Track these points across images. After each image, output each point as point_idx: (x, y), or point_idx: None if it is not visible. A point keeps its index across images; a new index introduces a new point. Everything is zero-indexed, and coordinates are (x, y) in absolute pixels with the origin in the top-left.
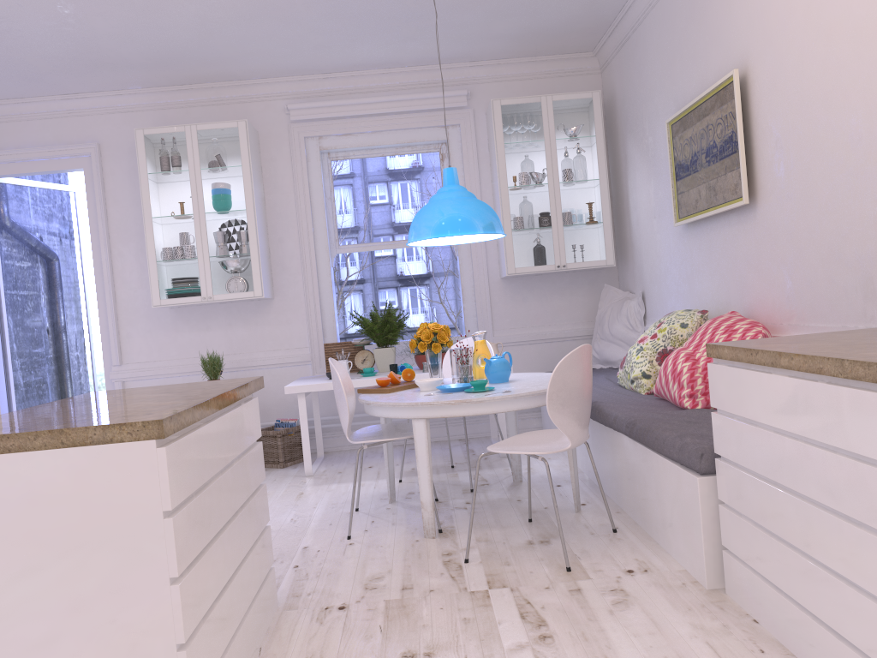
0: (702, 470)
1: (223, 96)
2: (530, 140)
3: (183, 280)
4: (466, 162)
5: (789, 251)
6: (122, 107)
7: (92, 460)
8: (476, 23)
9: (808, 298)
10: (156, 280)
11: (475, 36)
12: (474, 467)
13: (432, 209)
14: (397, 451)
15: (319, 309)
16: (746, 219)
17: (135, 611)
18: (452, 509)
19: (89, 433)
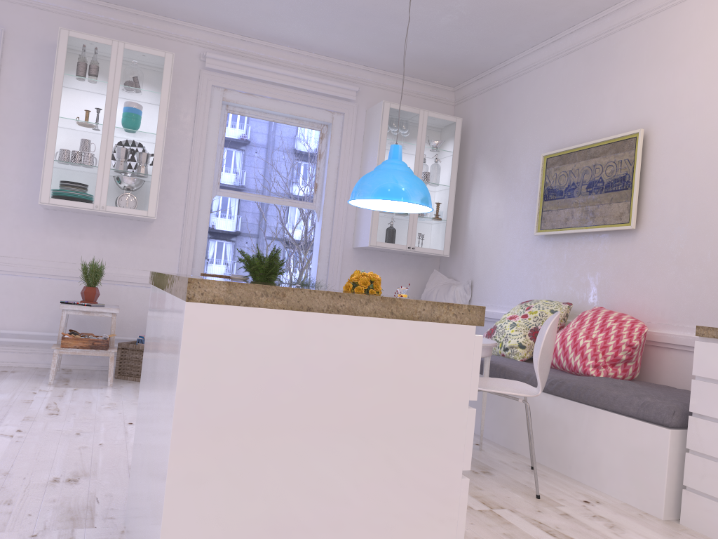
0: (672, 424)
1: (145, 26)
2: (406, 142)
3: (78, 185)
4: (343, 145)
5: (670, 269)
6: (39, 3)
7: (415, 336)
8: (399, 36)
9: (687, 306)
10: (49, 178)
11: (388, 46)
12: None
13: (386, 175)
14: None
15: (194, 241)
16: (622, 240)
17: (425, 503)
18: None
19: (418, 307)
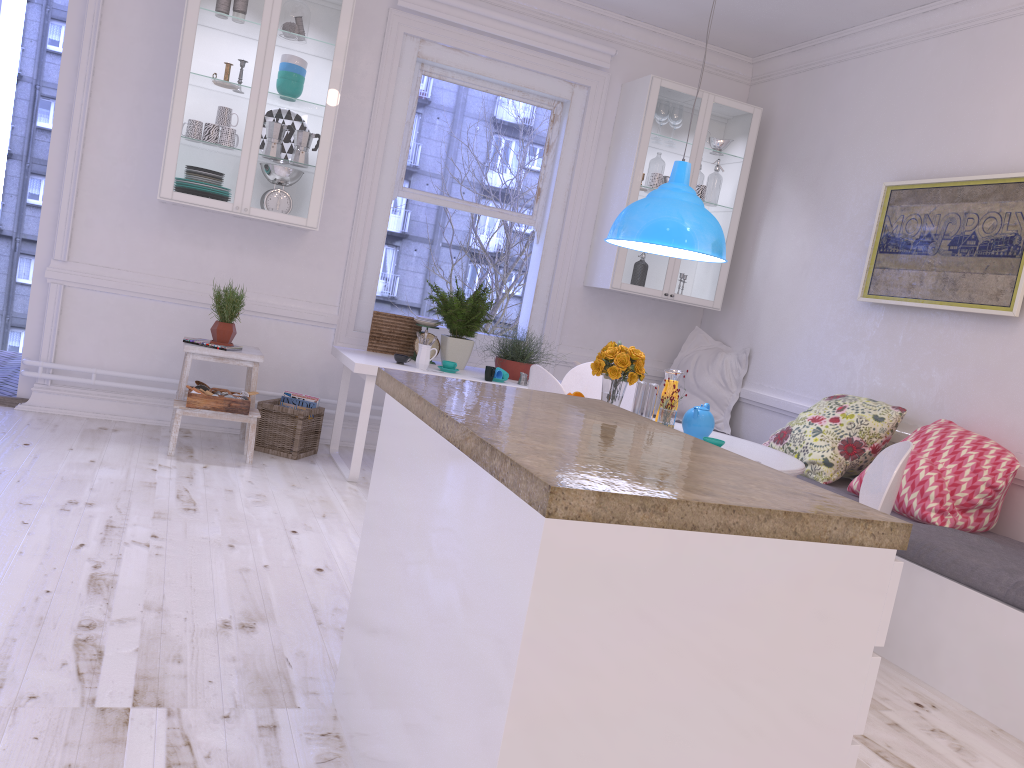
0: None
1: None
2: (678, 139)
3: (213, 175)
4: (584, 135)
5: None
6: None
7: (820, 564)
8: None
9: None
10: (173, 162)
11: None
12: None
13: (667, 209)
14: None
15: (364, 262)
16: (994, 329)
17: None
18: None
19: (829, 525)
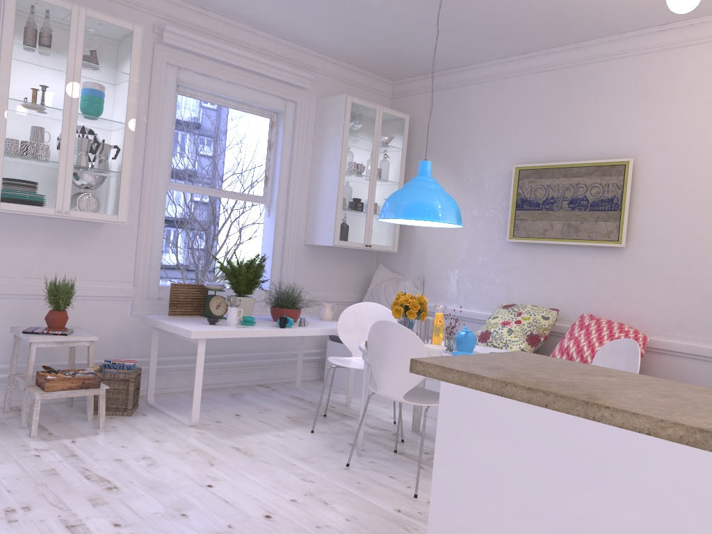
0: None
1: None
2: (365, 138)
3: (36, 185)
4: (297, 136)
5: (660, 285)
6: None
7: None
8: (380, 33)
9: (678, 318)
10: None
11: (360, 39)
12: (343, 416)
13: (430, 195)
14: (224, 397)
15: (150, 244)
16: (607, 255)
17: None
18: (428, 460)
19: None
